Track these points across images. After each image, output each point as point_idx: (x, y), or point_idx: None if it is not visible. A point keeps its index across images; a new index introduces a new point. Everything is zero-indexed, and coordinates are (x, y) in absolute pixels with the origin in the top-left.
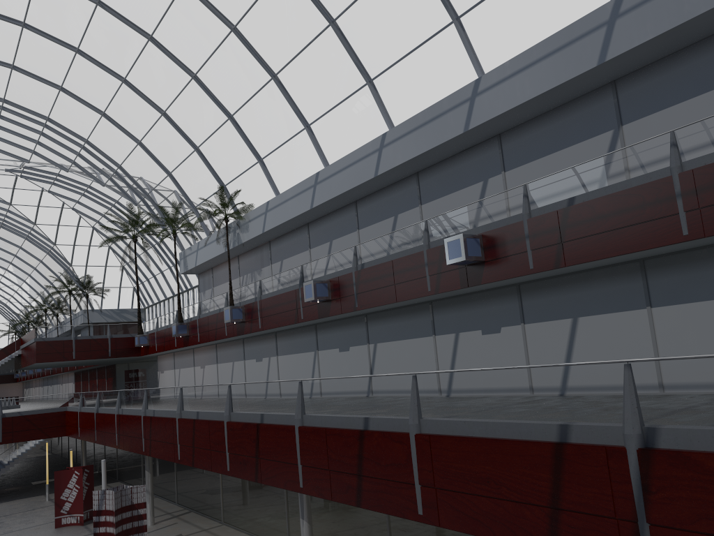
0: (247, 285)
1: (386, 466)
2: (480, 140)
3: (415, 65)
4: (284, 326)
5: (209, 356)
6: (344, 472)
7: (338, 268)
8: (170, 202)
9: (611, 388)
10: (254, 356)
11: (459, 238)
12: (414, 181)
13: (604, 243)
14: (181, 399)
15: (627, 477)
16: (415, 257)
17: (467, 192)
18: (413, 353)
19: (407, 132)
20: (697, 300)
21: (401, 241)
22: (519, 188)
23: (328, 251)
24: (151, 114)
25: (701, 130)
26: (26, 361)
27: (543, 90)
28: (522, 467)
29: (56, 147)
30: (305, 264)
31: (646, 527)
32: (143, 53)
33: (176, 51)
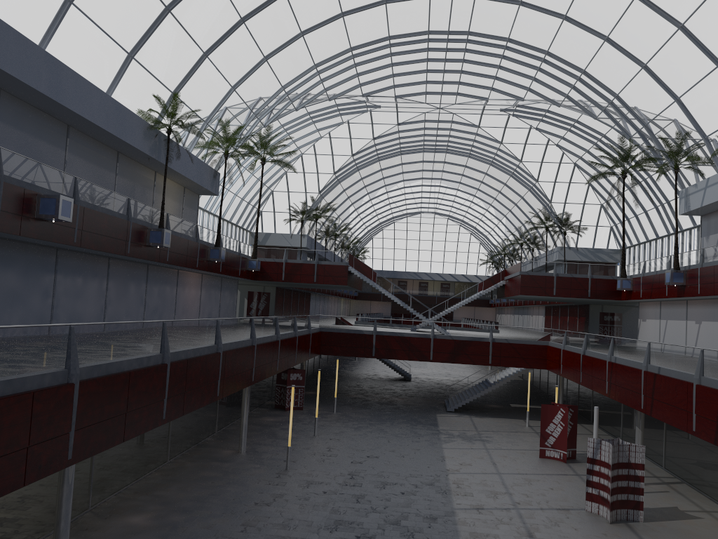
0: None
1: None
2: None
3: None
4: None
5: (708, 311)
6: None
7: None
8: (673, 132)
9: None
10: None
11: None
12: None
13: None
14: (701, 363)
15: None
16: None
17: None
18: None
19: None
20: None
21: None
22: None
23: None
24: (664, 30)
25: None
26: (509, 291)
27: None
28: None
29: (551, 82)
30: None
31: None
32: None
33: None
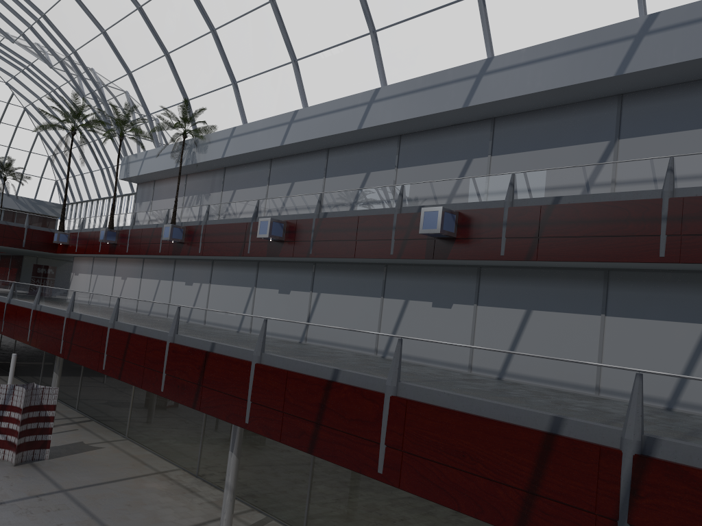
0: (193, 207)
1: (351, 420)
2: (474, 119)
3: (425, 28)
4: (227, 256)
5: (133, 269)
6: (301, 417)
7: (298, 211)
8: (123, 102)
9: (616, 392)
10: (184, 279)
11: (437, 210)
12: (395, 143)
13: (580, 247)
14: (117, 309)
15: (617, 478)
16: (383, 219)
17: (448, 167)
18: (356, 310)
19: (402, 93)
20: (651, 318)
21: (372, 199)
22: (506, 176)
23: (287, 192)
24: (125, 5)
25: (699, 163)
26: None
27: (554, 86)
28: (505, 449)
29: (7, 13)
30: (262, 200)
31: None
32: None
33: None
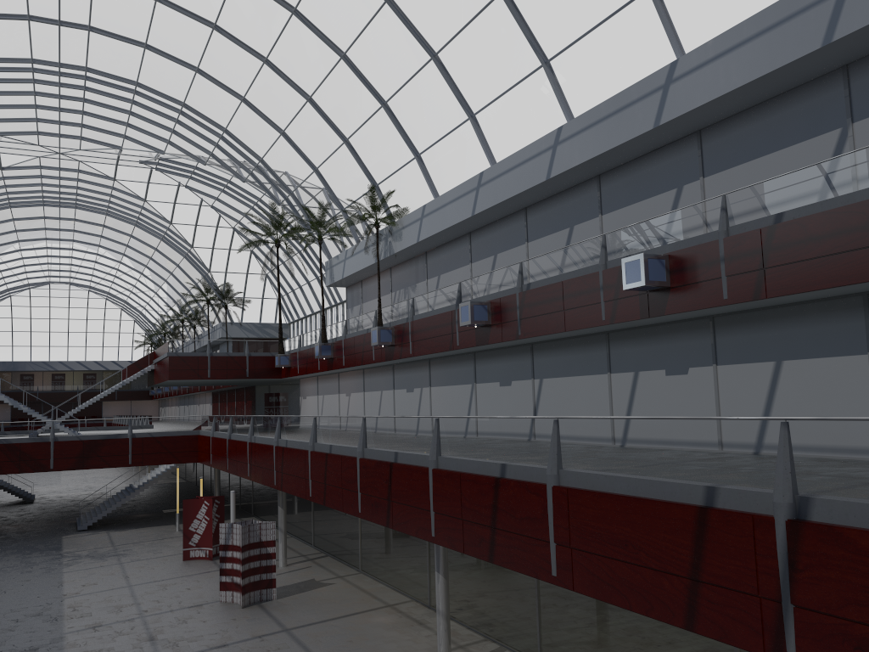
0: (399, 303)
1: (521, 520)
2: (676, 137)
3: (600, 44)
4: (438, 353)
5: (355, 382)
6: (478, 522)
7: (501, 287)
8: (316, 202)
9: (766, 449)
10: (405, 386)
11: (639, 258)
12: (595, 185)
13: (815, 272)
14: (314, 430)
15: (774, 551)
16: (588, 279)
17: (657, 202)
18: (583, 393)
19: (587, 127)
20: None
21: (575, 258)
22: (716, 199)
23: (491, 267)
24: (295, 99)
25: None
26: (158, 377)
27: (752, 77)
28: (663, 531)
29: (193, 137)
30: (463, 282)
31: (790, 608)
32: (286, 29)
33: (323, 27)
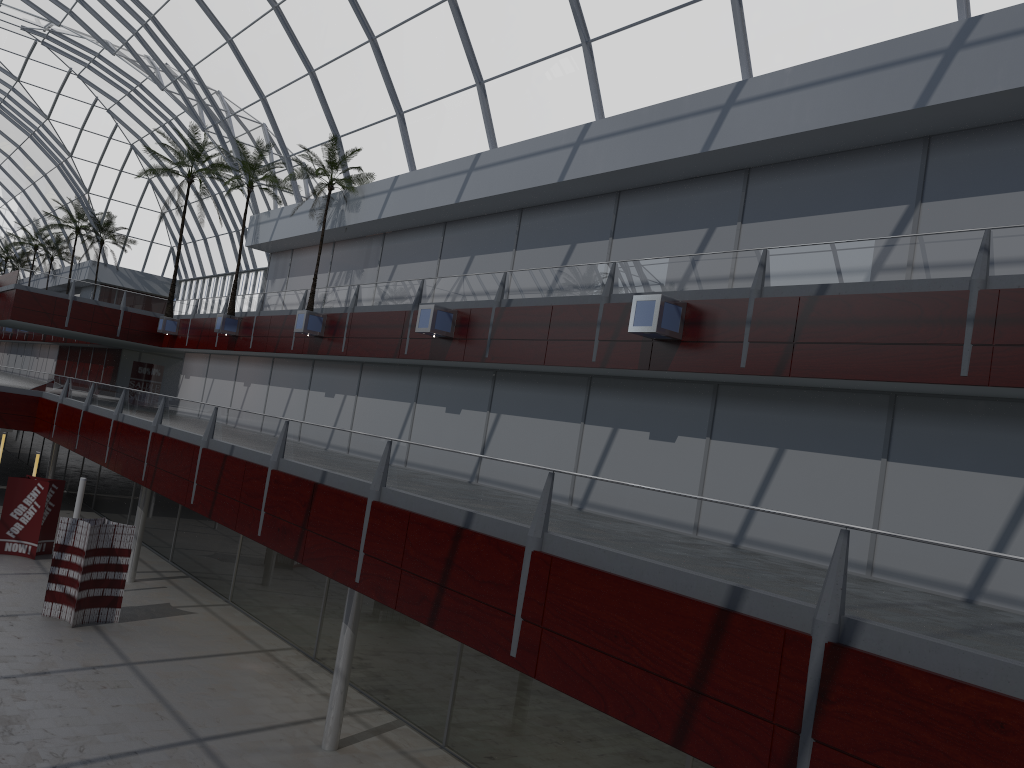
0: (339, 288)
1: (482, 583)
2: (720, 170)
3: (657, 37)
4: (378, 357)
5: (260, 372)
6: (422, 576)
7: (474, 297)
8: (254, 139)
9: (815, 556)
10: (324, 389)
11: (654, 299)
12: (612, 202)
13: (850, 359)
14: (213, 423)
15: (803, 675)
16: (585, 310)
17: (681, 239)
18: (547, 440)
19: (621, 131)
20: (951, 467)
21: (573, 282)
22: (755, 252)
23: (464, 269)
24: (257, 3)
25: None
26: None
27: (828, 123)
28: (667, 628)
29: (105, 14)
30: (427, 279)
31: (809, 743)
32: None
33: None
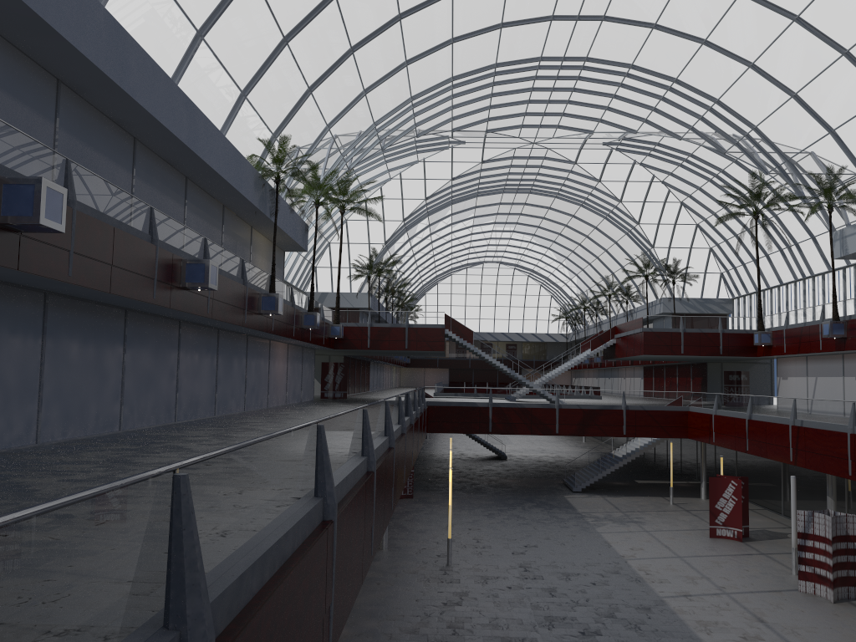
0: None
1: None
2: None
3: None
4: None
5: None
6: None
7: None
8: (823, 167)
9: None
10: None
11: None
12: None
13: None
14: None
15: None
16: None
17: None
18: None
19: None
20: None
21: None
22: None
23: None
24: (825, 56)
25: None
26: (624, 351)
27: None
28: None
29: (675, 112)
30: None
31: None
32: None
33: None
